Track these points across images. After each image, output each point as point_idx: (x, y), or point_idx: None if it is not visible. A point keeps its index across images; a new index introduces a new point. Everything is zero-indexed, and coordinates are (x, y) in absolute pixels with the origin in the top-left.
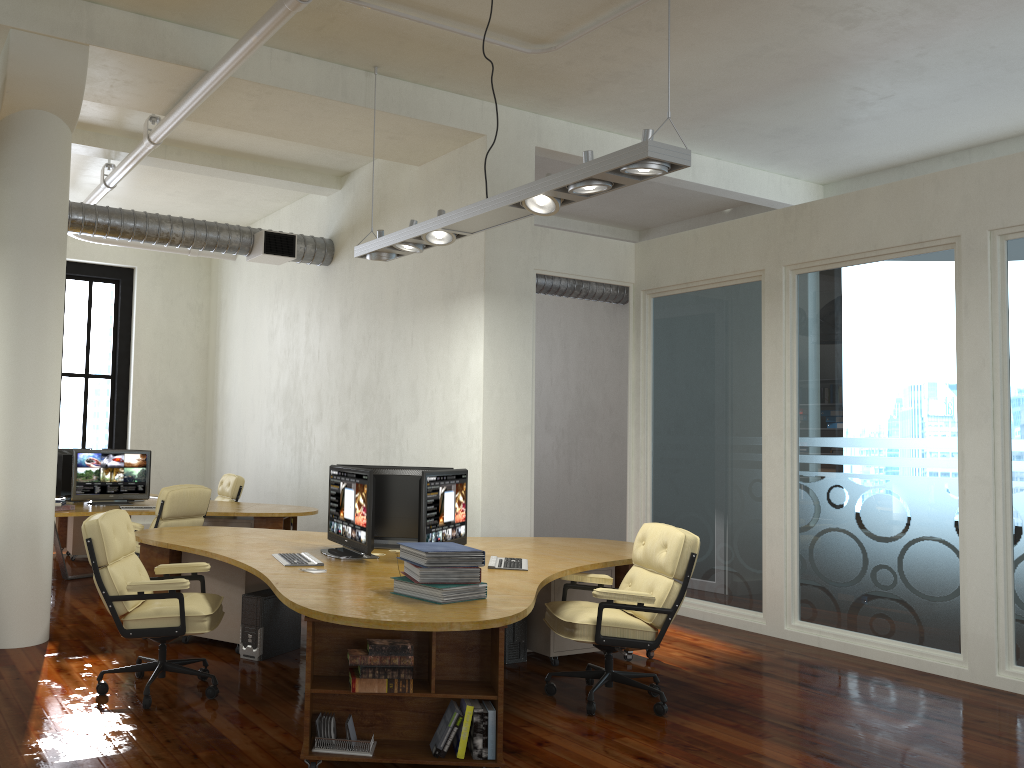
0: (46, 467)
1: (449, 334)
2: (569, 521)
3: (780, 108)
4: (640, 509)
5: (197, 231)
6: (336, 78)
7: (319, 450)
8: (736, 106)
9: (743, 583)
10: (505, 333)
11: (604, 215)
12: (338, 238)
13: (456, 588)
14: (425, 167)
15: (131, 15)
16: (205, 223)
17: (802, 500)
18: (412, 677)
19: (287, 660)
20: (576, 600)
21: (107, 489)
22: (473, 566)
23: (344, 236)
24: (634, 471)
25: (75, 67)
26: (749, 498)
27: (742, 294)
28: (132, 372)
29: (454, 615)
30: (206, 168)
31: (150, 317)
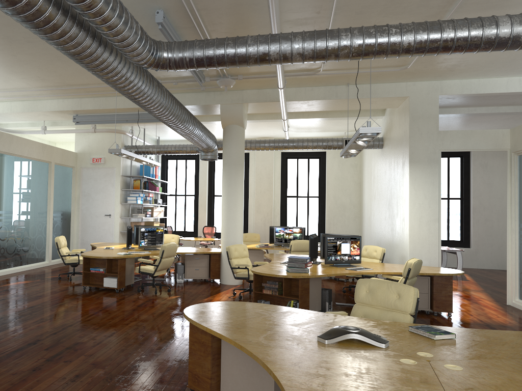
0: (237, 232)
1: (403, 180)
2: None
3: None
4: (512, 259)
5: (318, 143)
6: (332, 91)
7: (380, 228)
8: None
9: None
10: (421, 179)
11: None
12: (383, 137)
13: (295, 268)
14: (398, 108)
15: (255, 90)
16: (321, 139)
17: None
18: (277, 290)
19: None
20: None
21: (286, 241)
22: (303, 263)
23: (384, 136)
24: (510, 241)
25: (239, 110)
26: None
27: None
28: (325, 195)
29: (282, 274)
30: (320, 118)
31: (332, 171)
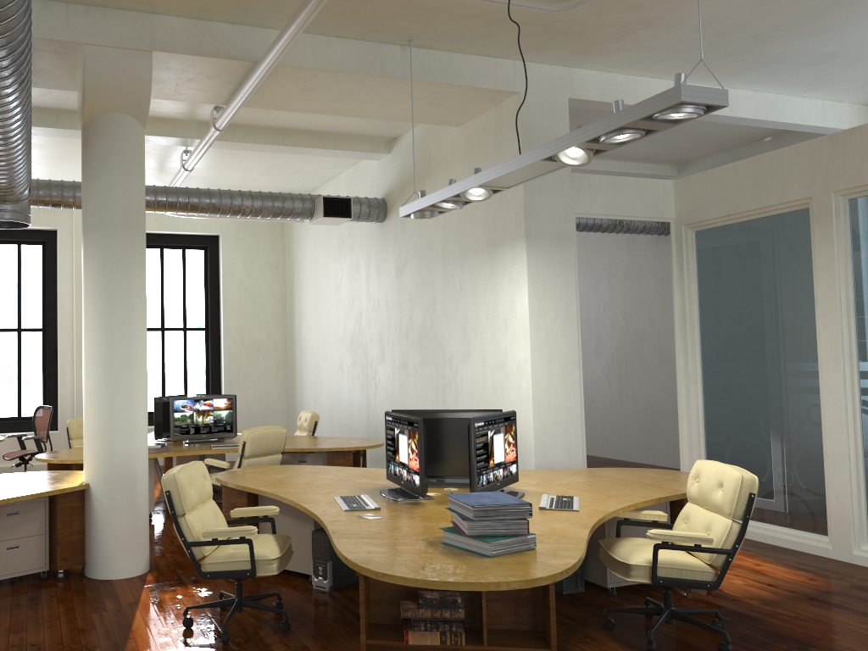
0: (138, 421)
1: (495, 279)
2: (623, 439)
3: (820, 35)
4: (692, 434)
5: (264, 202)
6: (374, 55)
7: (383, 387)
8: (772, 38)
9: (805, 507)
10: (548, 276)
11: (641, 154)
12: (390, 197)
13: (504, 541)
14: (464, 127)
15: (187, 20)
16: (271, 194)
17: (866, 425)
18: (463, 630)
19: (355, 590)
20: (631, 532)
21: (200, 430)
22: (520, 518)
23: (395, 195)
24: (684, 398)
25: (142, 72)
26: (807, 423)
27: (789, 222)
28: (222, 324)
29: (502, 572)
30: (269, 146)
31: (234, 276)
